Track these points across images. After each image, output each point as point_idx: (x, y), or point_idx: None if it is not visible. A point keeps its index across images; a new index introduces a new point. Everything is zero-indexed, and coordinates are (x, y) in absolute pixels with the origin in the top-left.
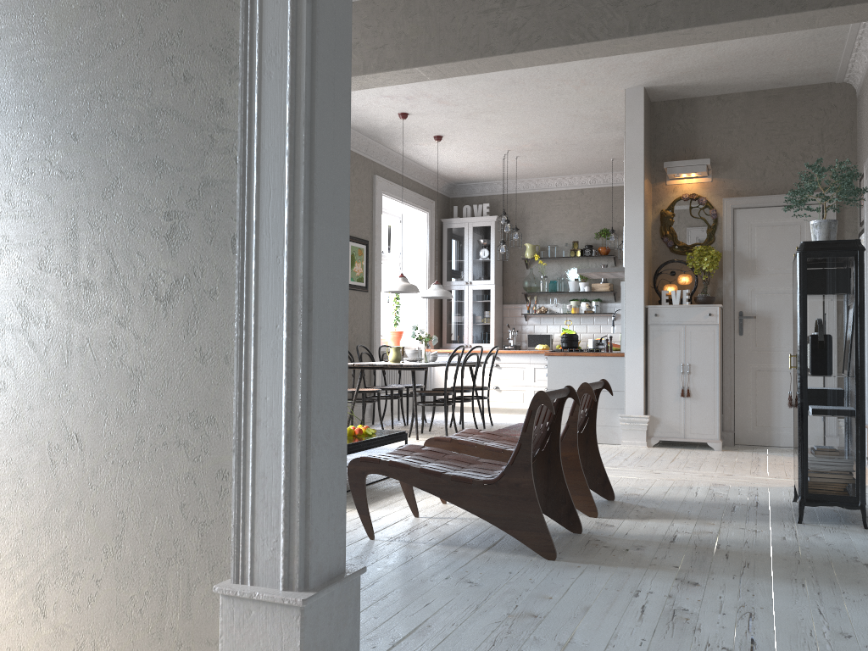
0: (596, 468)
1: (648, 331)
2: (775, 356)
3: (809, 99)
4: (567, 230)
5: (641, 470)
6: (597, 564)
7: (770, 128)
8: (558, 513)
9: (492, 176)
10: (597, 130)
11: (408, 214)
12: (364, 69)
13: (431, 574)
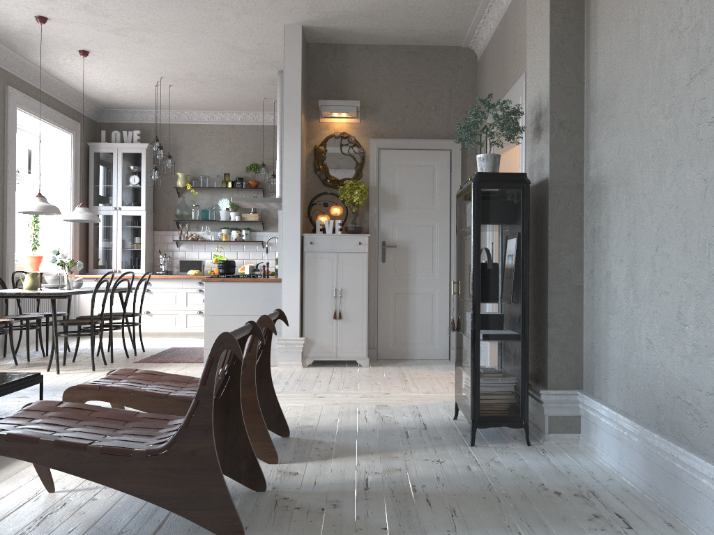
0: (270, 404)
1: (304, 257)
2: (411, 281)
3: (441, 58)
4: (219, 163)
5: (305, 395)
6: None
7: (410, 80)
8: (238, 470)
9: (143, 104)
10: (252, 66)
11: (50, 133)
12: None
13: None
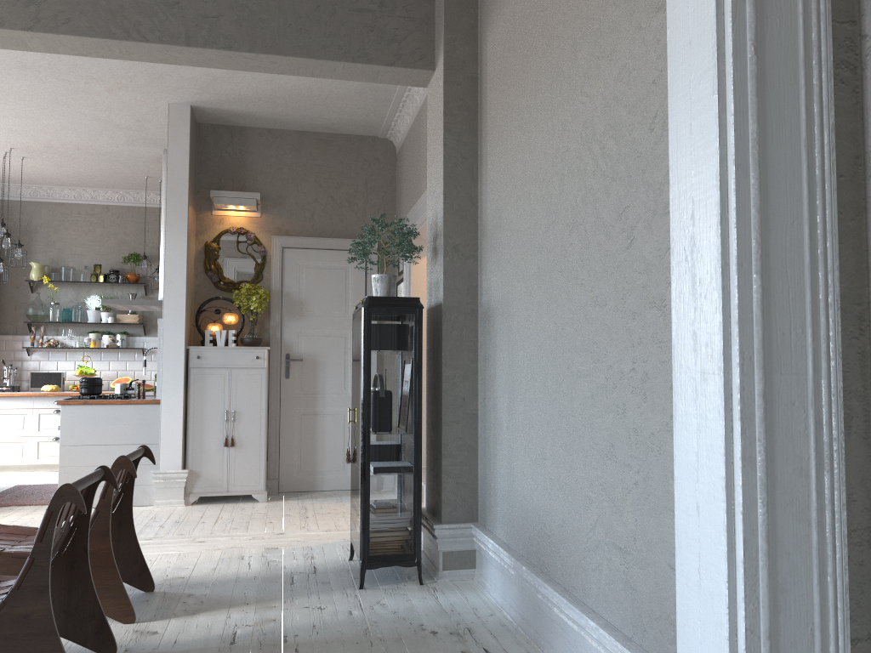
0: (132, 554)
1: (189, 374)
2: (320, 399)
3: (356, 149)
4: (88, 251)
5: (182, 540)
6: None
7: (320, 171)
8: (83, 633)
9: None
10: (131, 142)
11: None
12: None
13: None
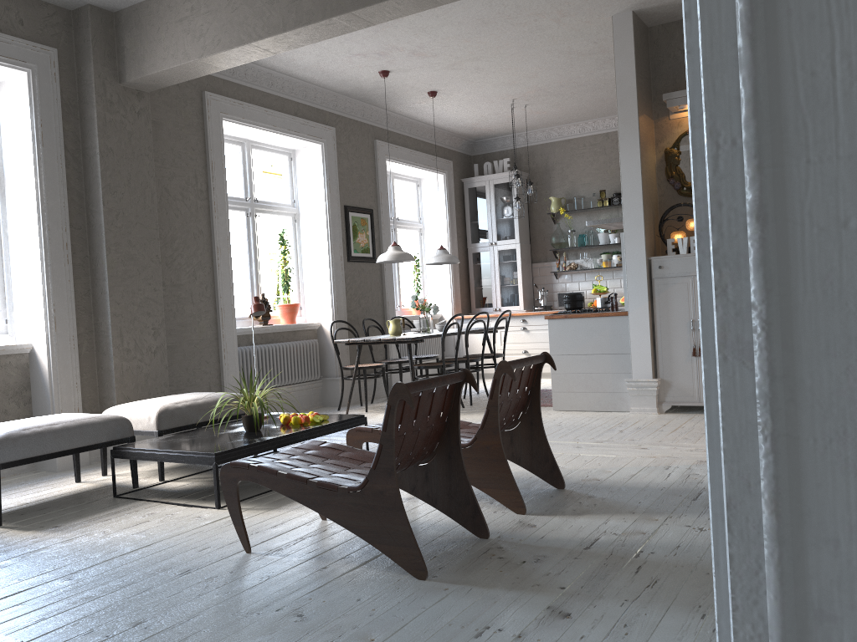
0: (543, 453)
1: (652, 285)
2: None
3: None
4: (594, 179)
5: (627, 446)
6: (470, 584)
7: None
8: (462, 515)
9: (509, 129)
10: (600, 66)
11: (425, 177)
12: (283, 26)
13: (266, 603)
